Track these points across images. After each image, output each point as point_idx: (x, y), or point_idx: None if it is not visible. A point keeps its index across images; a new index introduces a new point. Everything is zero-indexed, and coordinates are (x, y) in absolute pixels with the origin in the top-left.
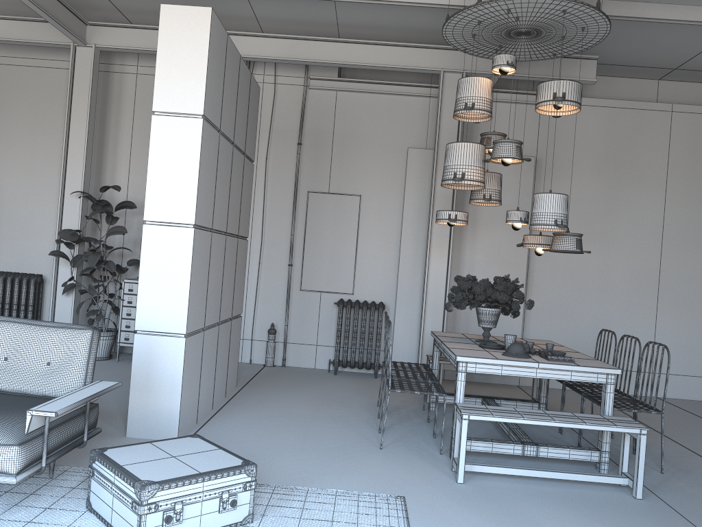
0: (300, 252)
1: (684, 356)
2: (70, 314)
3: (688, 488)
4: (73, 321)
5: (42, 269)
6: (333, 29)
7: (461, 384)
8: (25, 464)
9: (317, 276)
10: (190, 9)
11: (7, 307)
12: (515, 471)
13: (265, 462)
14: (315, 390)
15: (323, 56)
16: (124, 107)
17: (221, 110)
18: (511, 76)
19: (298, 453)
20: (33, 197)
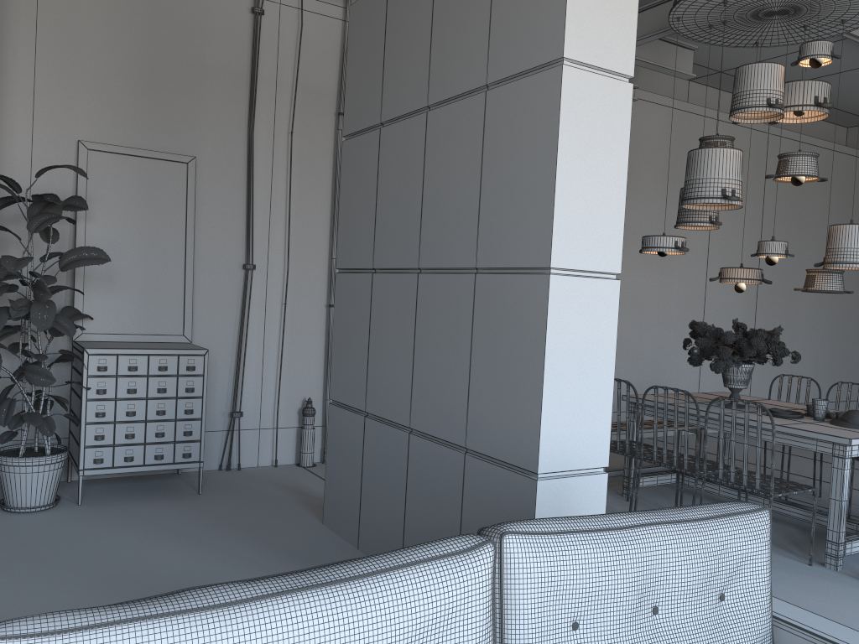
0: None
1: (720, 387)
2: None
3: None
4: None
5: None
6: None
7: (847, 474)
8: None
9: None
10: None
11: None
12: None
13: None
14: None
15: None
16: (14, 3)
17: None
18: None
19: None
20: None
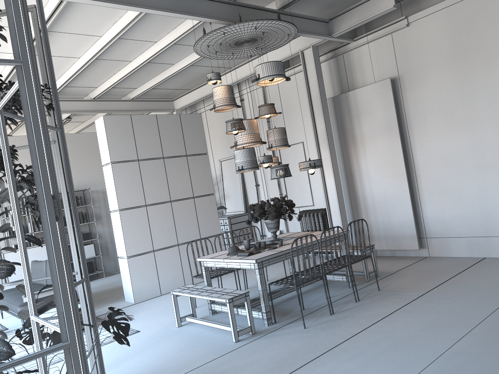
0: (284, 185)
1: None
2: None
3: (288, 339)
4: None
5: None
6: None
7: (204, 273)
8: None
9: (294, 198)
10: (99, 119)
11: None
12: (201, 322)
13: (137, 313)
14: None
15: (248, 72)
16: (205, 129)
17: (136, 150)
18: (338, 33)
19: (159, 309)
20: None
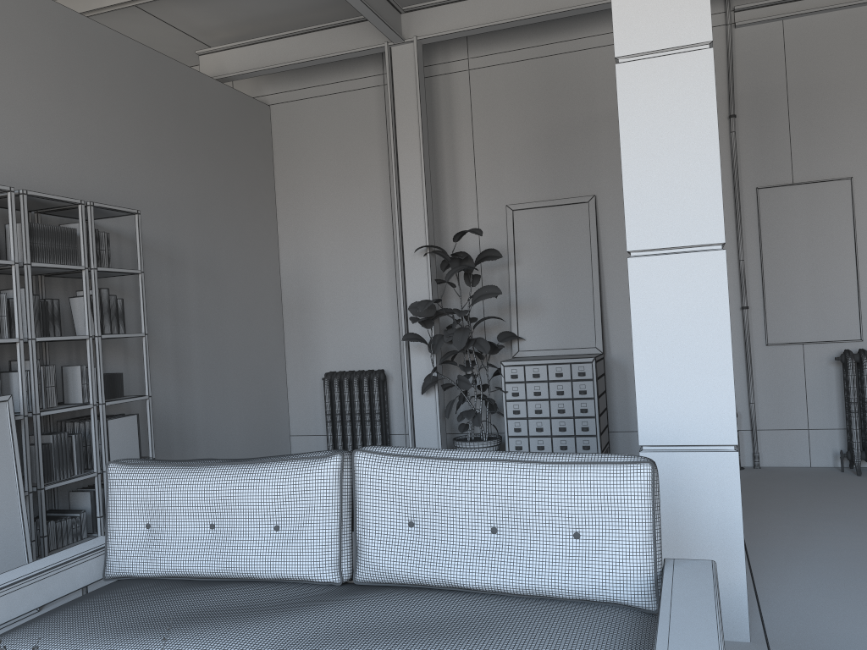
0: (757, 286)
1: None
2: (435, 420)
3: None
4: (441, 429)
5: (382, 362)
6: None
7: None
8: None
9: (792, 320)
10: None
11: (348, 418)
12: None
13: None
14: (864, 509)
15: None
16: (458, 120)
17: None
18: None
19: None
20: (357, 267)
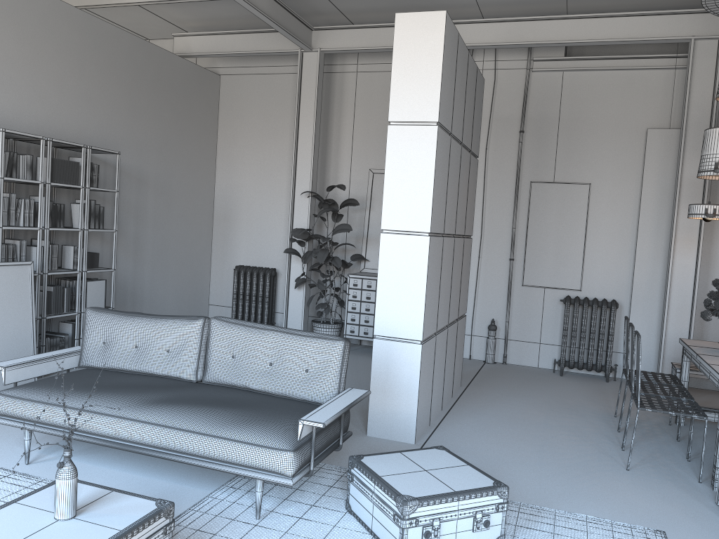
0: (522, 246)
1: None
2: (302, 307)
3: None
4: (304, 313)
5: (275, 263)
6: (561, 5)
7: None
8: (298, 468)
9: (540, 271)
10: (424, 15)
11: (247, 298)
12: None
13: (505, 475)
14: (542, 394)
15: (550, 36)
16: (345, 106)
17: (452, 112)
18: None
19: (537, 467)
20: (267, 196)
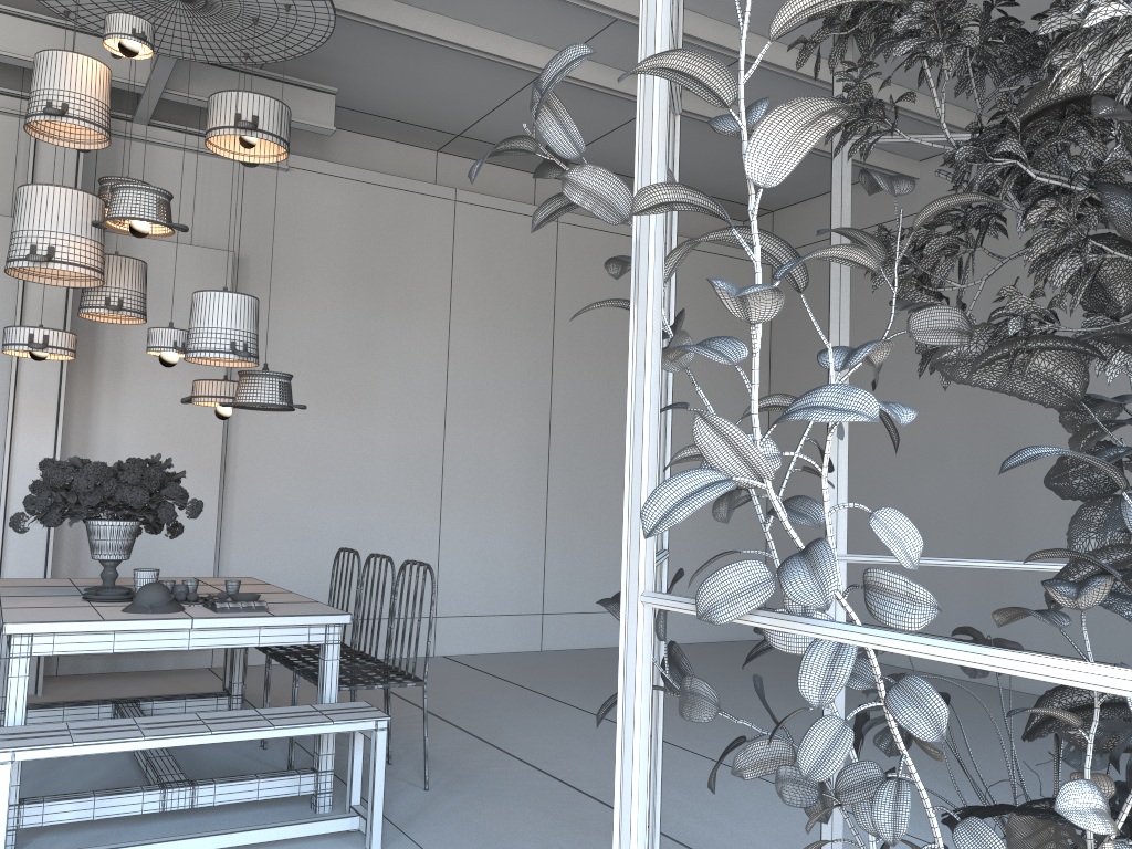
0: None
1: (482, 585)
2: None
3: (464, 808)
4: None
5: None
6: None
7: (20, 684)
8: None
9: None
10: None
11: None
12: None
13: None
14: None
15: None
16: None
17: None
18: (183, 97)
19: None
20: None
